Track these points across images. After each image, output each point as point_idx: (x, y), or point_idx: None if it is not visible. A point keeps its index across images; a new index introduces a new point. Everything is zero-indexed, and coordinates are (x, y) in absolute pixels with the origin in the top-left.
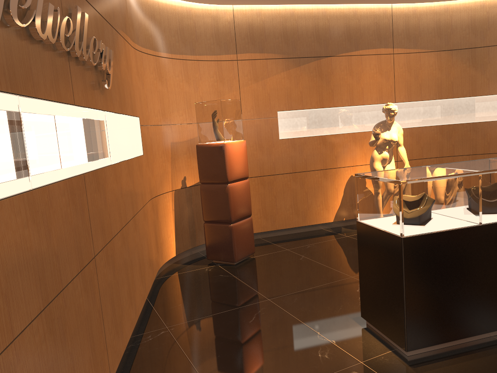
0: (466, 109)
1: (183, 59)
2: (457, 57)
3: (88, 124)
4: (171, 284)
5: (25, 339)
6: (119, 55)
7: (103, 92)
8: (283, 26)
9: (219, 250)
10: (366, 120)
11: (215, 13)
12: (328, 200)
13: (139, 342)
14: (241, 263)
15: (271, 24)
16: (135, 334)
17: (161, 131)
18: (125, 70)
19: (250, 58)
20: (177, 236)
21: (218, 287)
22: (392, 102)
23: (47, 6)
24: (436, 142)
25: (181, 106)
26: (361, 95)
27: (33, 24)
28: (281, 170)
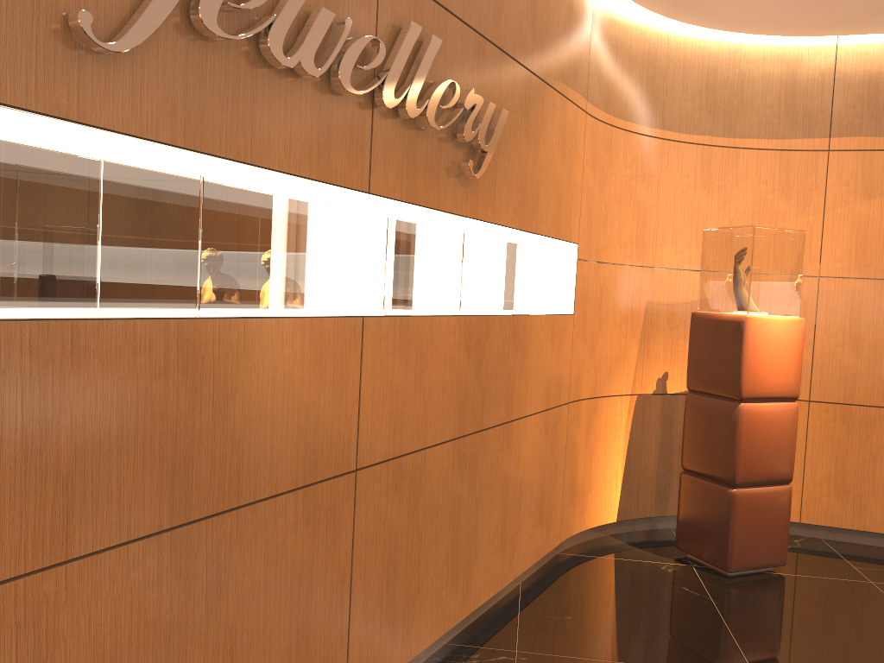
0: None
1: (704, 143)
2: None
3: (404, 232)
4: (578, 573)
5: (102, 568)
6: (541, 124)
7: (467, 182)
8: None
9: (699, 535)
10: None
11: (794, 54)
12: None
13: (453, 658)
14: (743, 578)
15: None
16: (456, 641)
17: (629, 278)
18: (554, 154)
19: (860, 147)
20: (626, 484)
21: (663, 610)
22: None
23: (317, 13)
24: None
25: (682, 235)
26: None
27: (266, 38)
28: None
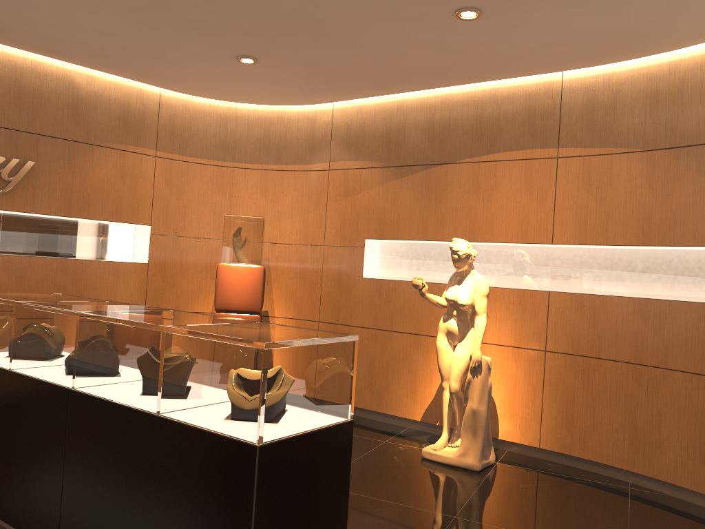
0: (700, 272)
1: (262, 168)
2: (689, 161)
3: None
4: None
5: None
6: (90, 165)
7: (2, 194)
8: (386, 124)
9: None
10: (493, 268)
11: (313, 114)
12: (417, 385)
13: None
14: None
15: (372, 122)
16: None
17: (208, 246)
18: (111, 179)
19: (343, 167)
20: None
21: None
22: (547, 243)
23: None
24: (631, 331)
25: None
26: (490, 226)
27: None
28: (359, 322)
